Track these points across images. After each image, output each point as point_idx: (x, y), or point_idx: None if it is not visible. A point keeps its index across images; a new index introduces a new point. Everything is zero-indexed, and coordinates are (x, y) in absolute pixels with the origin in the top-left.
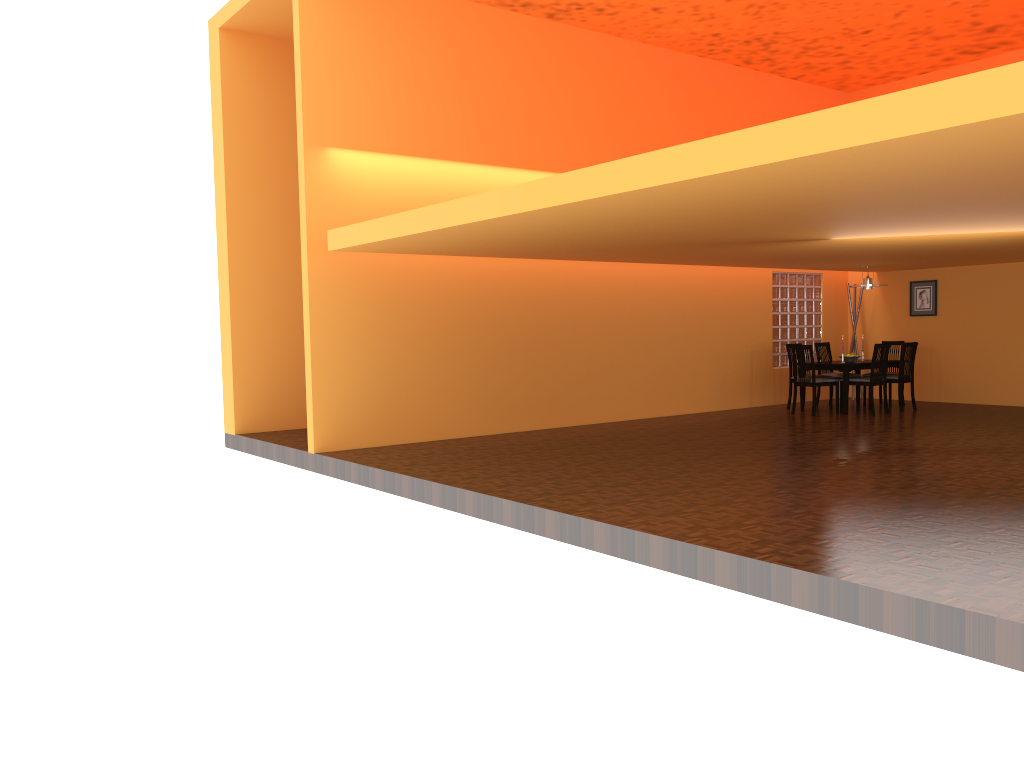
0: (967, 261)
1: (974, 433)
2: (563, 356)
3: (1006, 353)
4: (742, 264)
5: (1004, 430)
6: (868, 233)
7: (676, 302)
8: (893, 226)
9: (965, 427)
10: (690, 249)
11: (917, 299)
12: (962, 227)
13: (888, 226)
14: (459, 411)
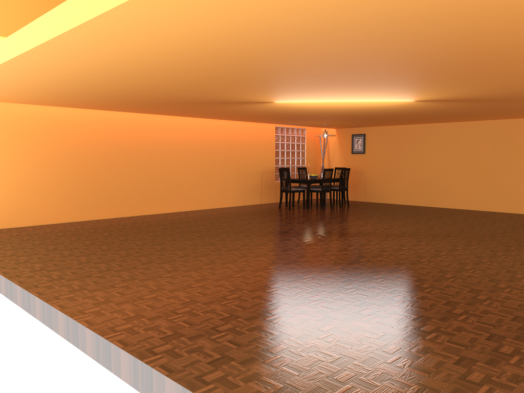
0: (377, 123)
1: (367, 222)
2: (134, 172)
3: (398, 175)
4: (249, 120)
5: (384, 220)
6: (292, 98)
7: (213, 141)
8: (300, 93)
9: (365, 218)
10: (196, 107)
11: (355, 144)
12: (345, 96)
13: (297, 93)
14: (56, 206)
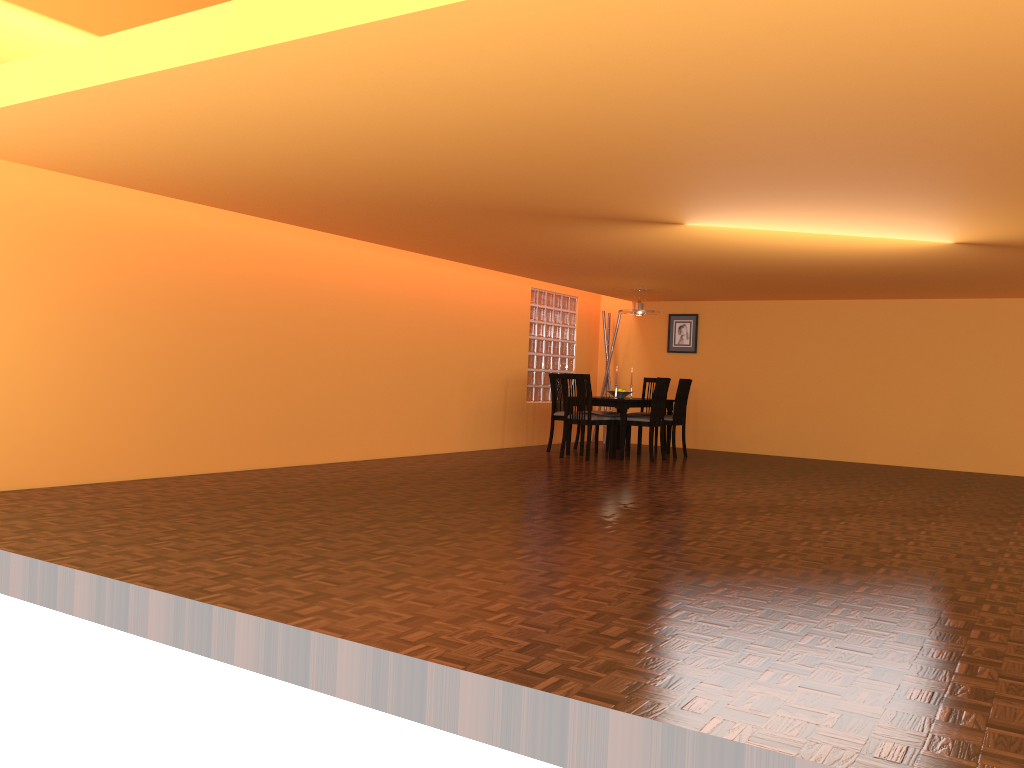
0: (744, 292)
1: (795, 486)
2: (285, 366)
3: (769, 398)
4: (516, 268)
5: (818, 483)
6: (744, 217)
7: (429, 310)
8: (797, 203)
9: (772, 478)
10: (491, 223)
11: (676, 334)
12: (860, 220)
13: (792, 202)
14: (122, 439)
